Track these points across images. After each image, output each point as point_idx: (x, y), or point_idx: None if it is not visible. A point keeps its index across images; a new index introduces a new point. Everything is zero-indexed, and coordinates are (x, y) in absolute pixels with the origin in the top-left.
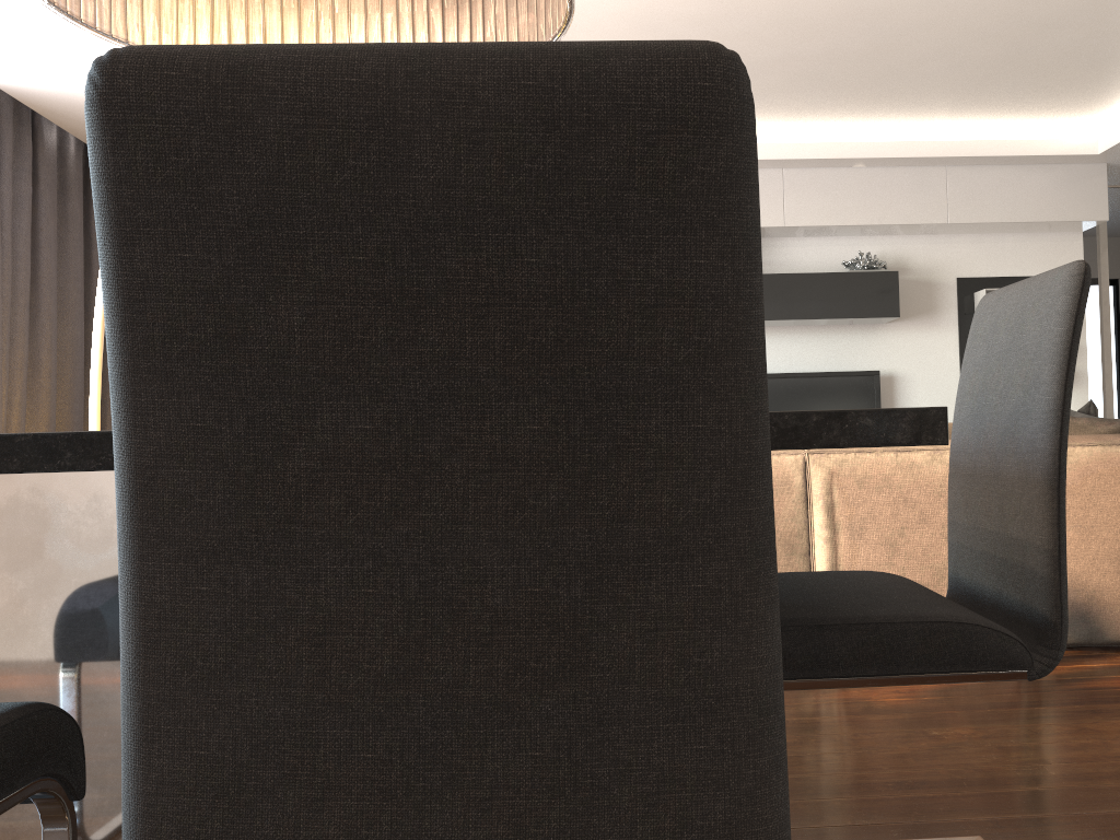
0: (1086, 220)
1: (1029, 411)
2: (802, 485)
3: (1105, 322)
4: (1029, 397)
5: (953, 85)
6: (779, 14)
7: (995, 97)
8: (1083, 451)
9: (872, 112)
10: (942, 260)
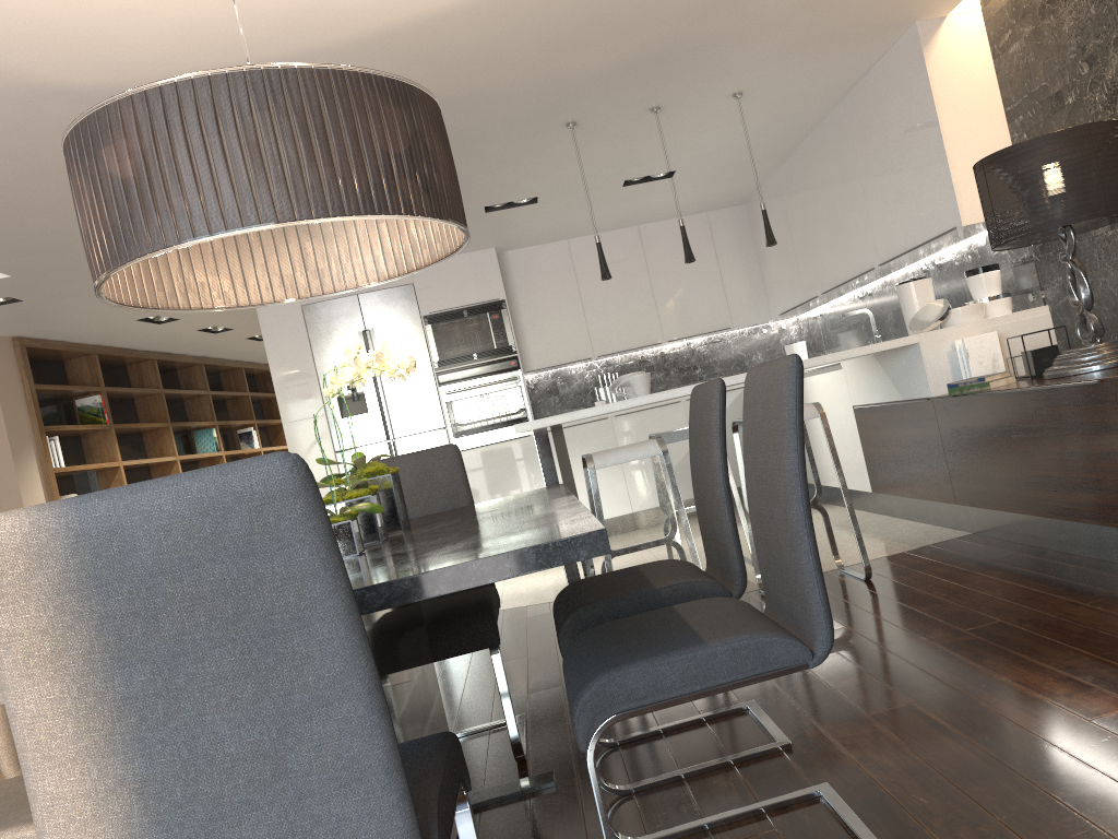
0: None
1: (457, 505)
2: None
3: None
4: (454, 500)
5: None
6: None
7: None
8: None
9: None
10: None
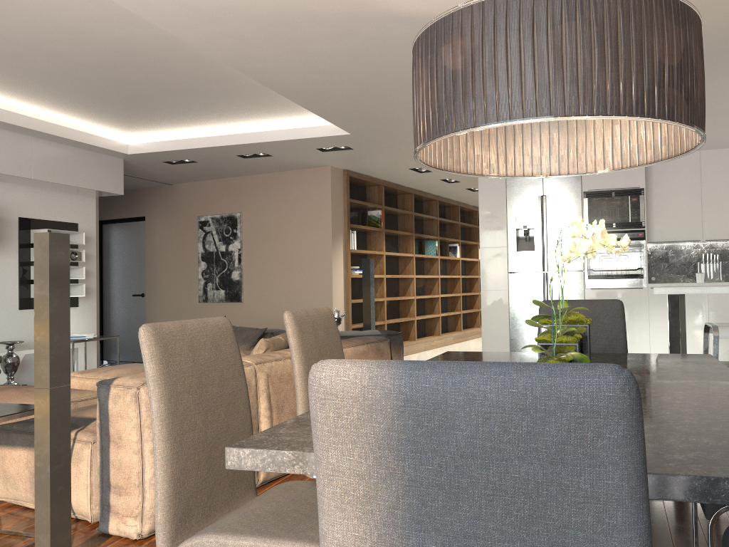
0: (113, 192)
1: (614, 348)
2: (255, 385)
3: (96, 255)
4: (613, 343)
5: (95, 95)
6: (72, 25)
7: (106, 108)
8: (349, 350)
9: (15, 88)
10: (9, 202)
